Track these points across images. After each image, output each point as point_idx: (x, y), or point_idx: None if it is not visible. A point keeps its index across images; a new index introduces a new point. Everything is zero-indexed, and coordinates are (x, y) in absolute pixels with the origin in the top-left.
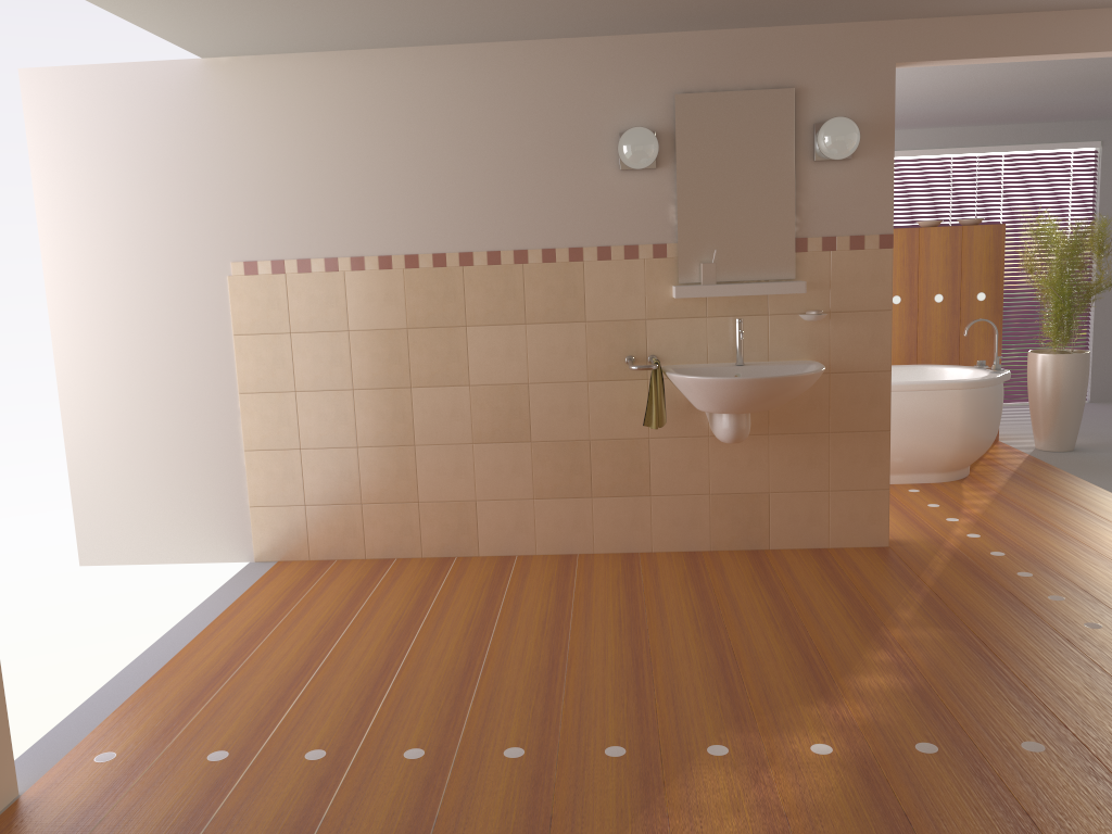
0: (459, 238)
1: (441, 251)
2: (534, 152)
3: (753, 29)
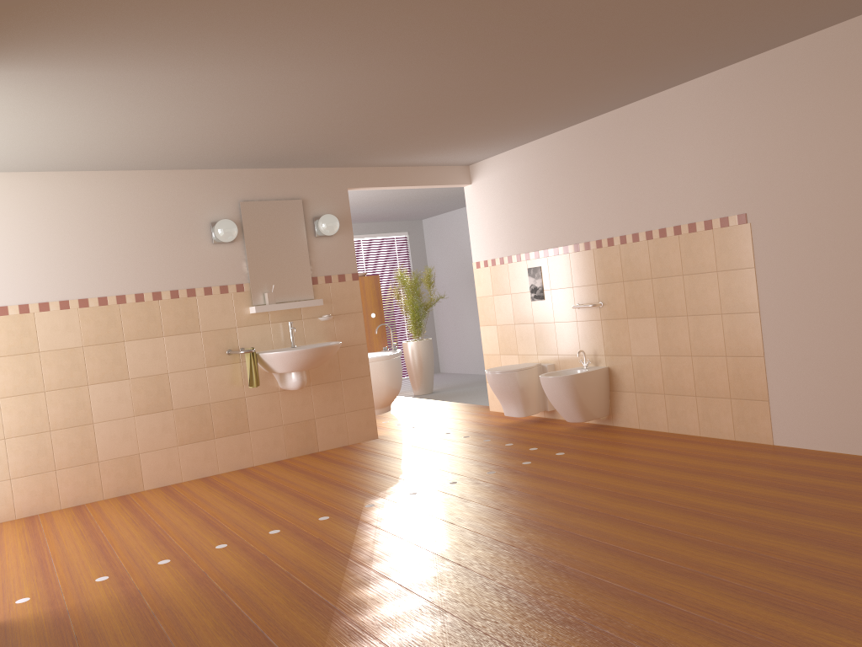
0: (116, 286)
1: (104, 295)
2: (160, 234)
3: (277, 169)
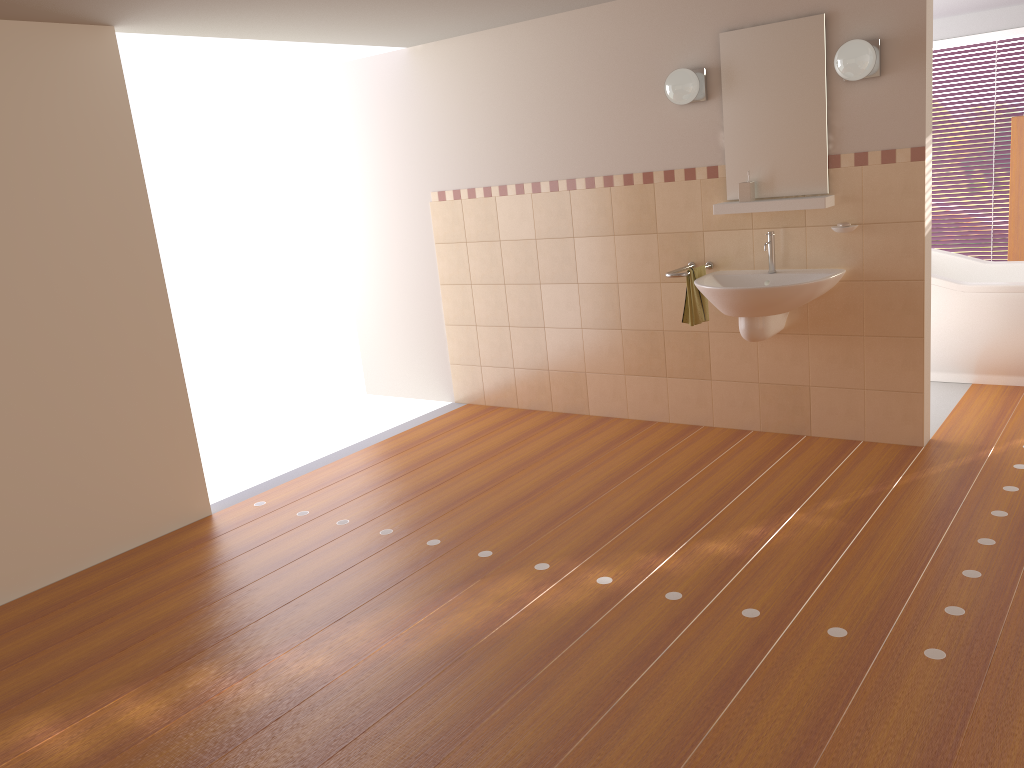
0: (566, 168)
1: (555, 179)
2: (615, 95)
3: None
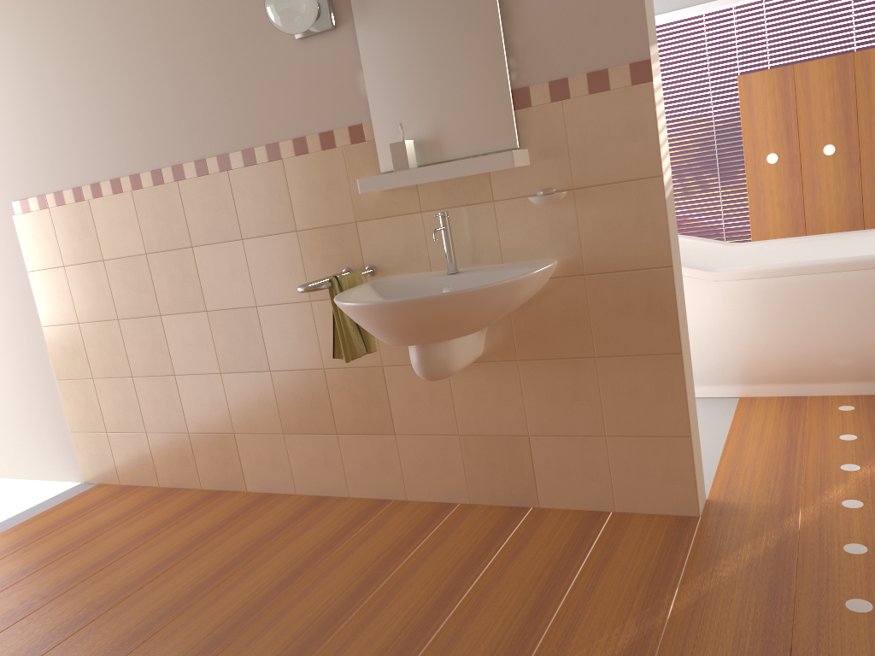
0: (169, 150)
1: (157, 167)
2: (215, 37)
3: None
